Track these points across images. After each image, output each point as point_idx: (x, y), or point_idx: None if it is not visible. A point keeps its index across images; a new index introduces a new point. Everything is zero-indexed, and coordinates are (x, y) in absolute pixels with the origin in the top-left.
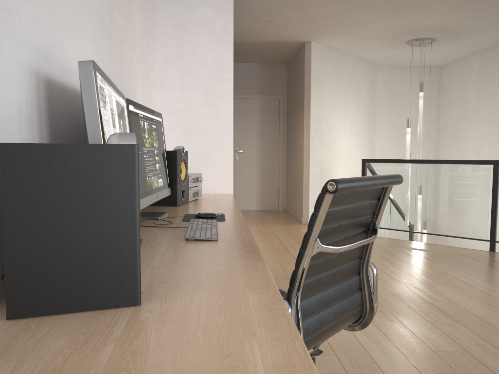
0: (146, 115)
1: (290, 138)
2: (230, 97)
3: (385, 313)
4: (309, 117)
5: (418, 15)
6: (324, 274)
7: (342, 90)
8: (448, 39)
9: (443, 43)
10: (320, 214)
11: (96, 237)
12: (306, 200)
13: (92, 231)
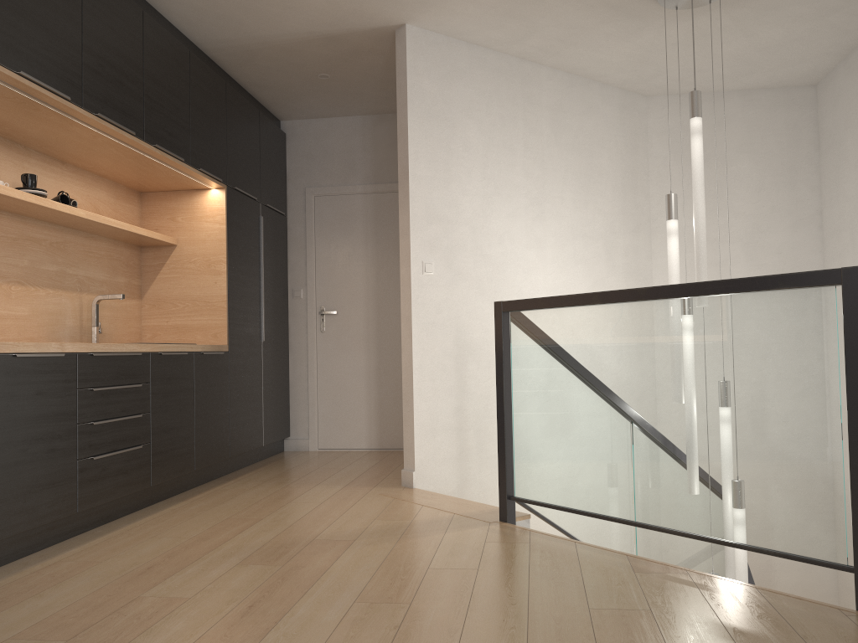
0: None
1: None
2: None
3: None
4: (407, 210)
5: None
6: None
7: (525, 148)
8: None
9: None
10: None
11: None
12: (409, 423)
13: None
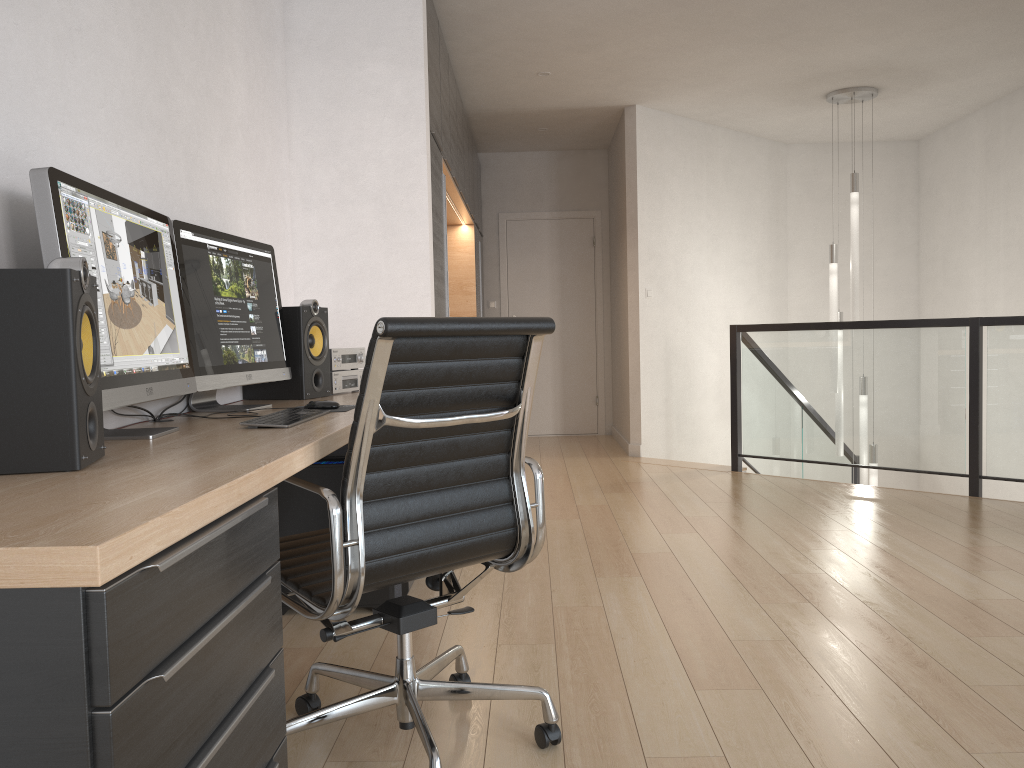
0: (228, 246)
1: (614, 293)
2: (422, 215)
3: (684, 589)
4: (635, 250)
5: (821, 46)
6: (421, 467)
7: (707, 195)
8: (905, 85)
9: (899, 93)
10: (373, 368)
11: (18, 383)
12: (636, 409)
13: (14, 375)
